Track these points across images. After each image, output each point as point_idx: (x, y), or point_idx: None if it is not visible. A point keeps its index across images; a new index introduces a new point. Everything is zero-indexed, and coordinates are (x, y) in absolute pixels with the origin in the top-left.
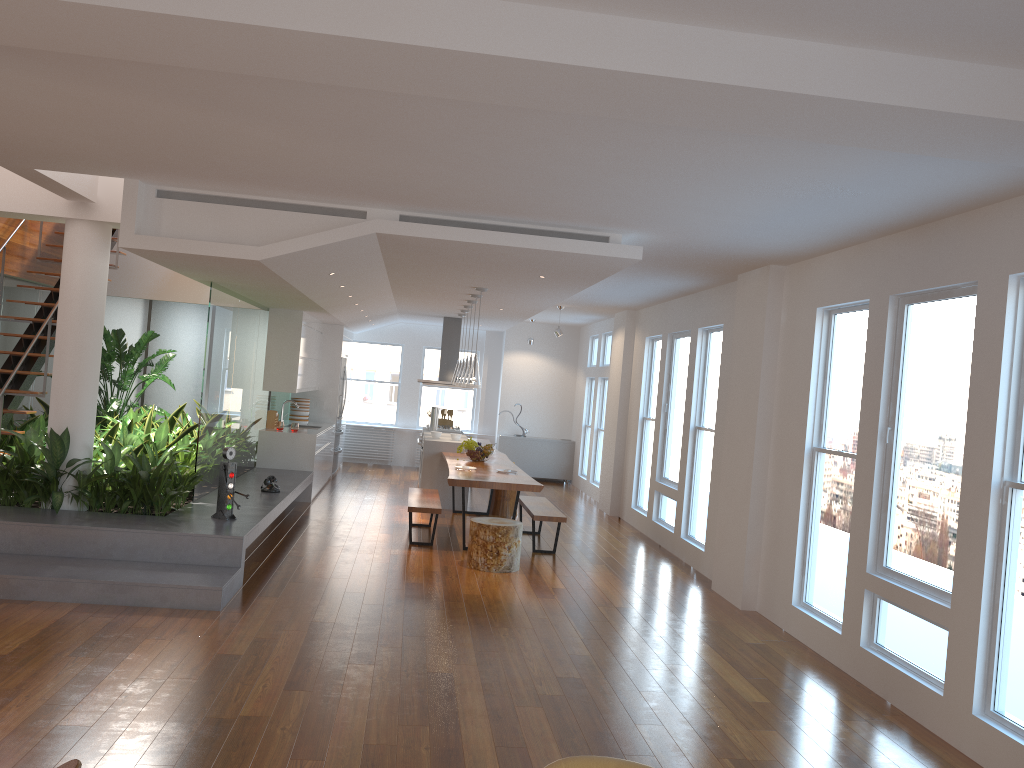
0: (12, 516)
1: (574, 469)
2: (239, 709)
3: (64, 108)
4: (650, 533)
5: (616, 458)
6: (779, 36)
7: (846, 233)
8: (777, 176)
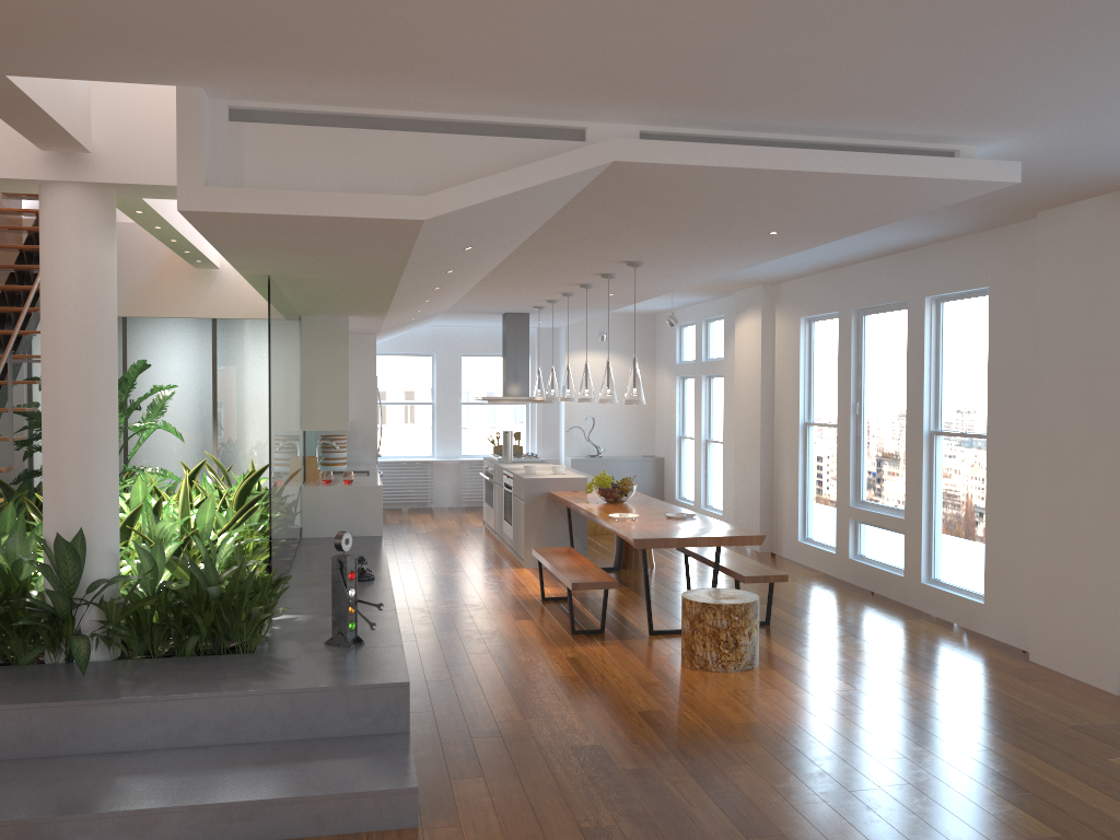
0: (9, 691)
1: (666, 492)
2: None
3: None
4: (847, 575)
5: (762, 478)
6: None
7: None
8: None
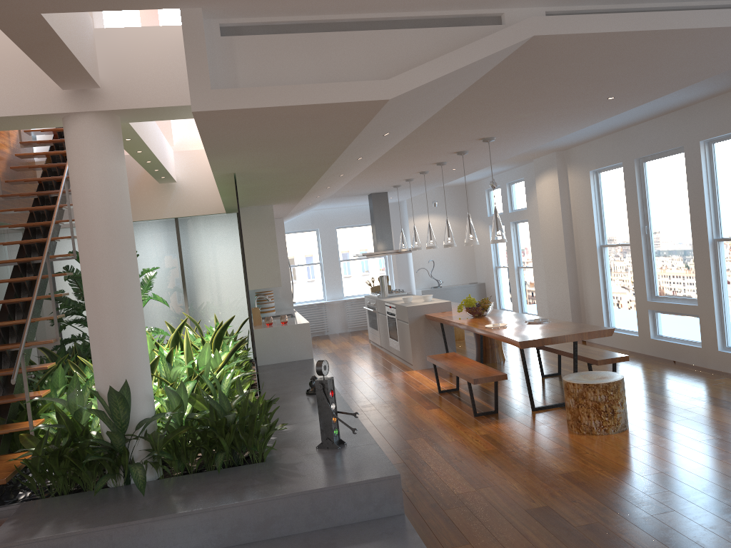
0: (89, 515)
1: None
2: None
3: None
4: (650, 351)
5: (570, 288)
6: None
7: None
8: None
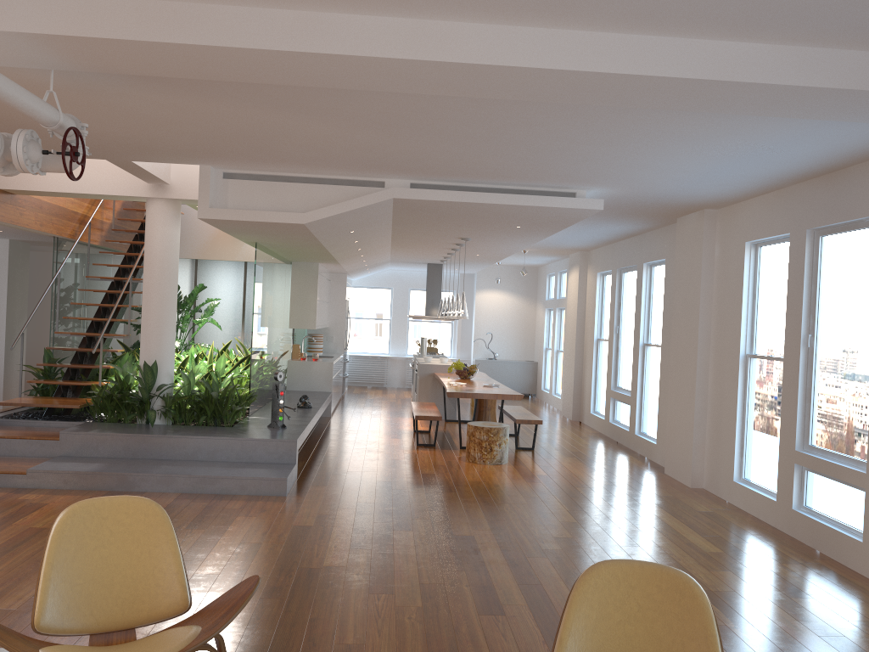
0: (119, 429)
1: (538, 385)
2: (321, 562)
3: (173, 116)
4: (608, 432)
5: (575, 373)
6: (725, 40)
7: (769, 181)
8: (717, 140)
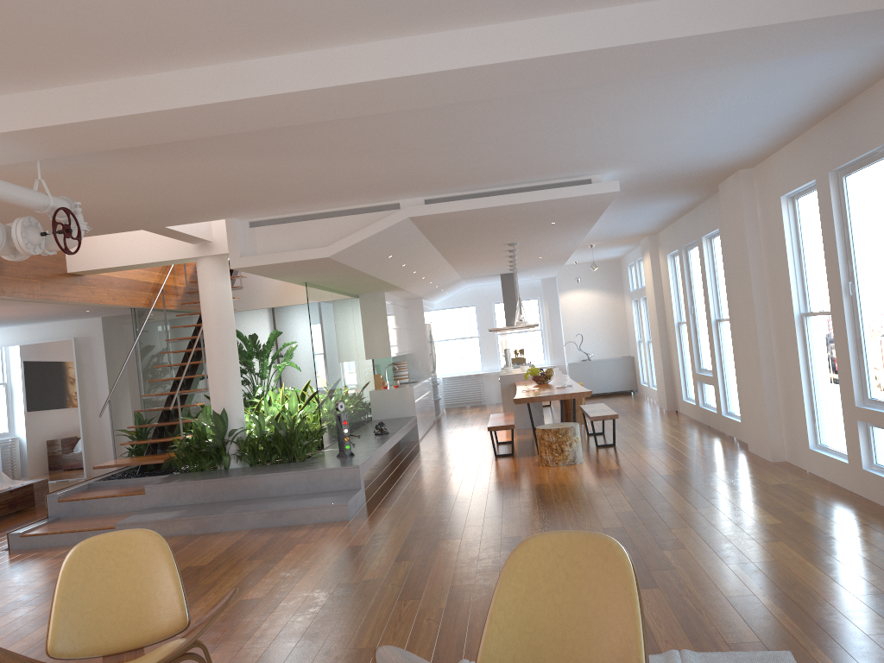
0: (198, 477)
1: (637, 379)
2: (362, 576)
3: (170, 180)
4: (700, 418)
5: (663, 361)
6: (625, 4)
7: (781, 130)
8: (689, 101)
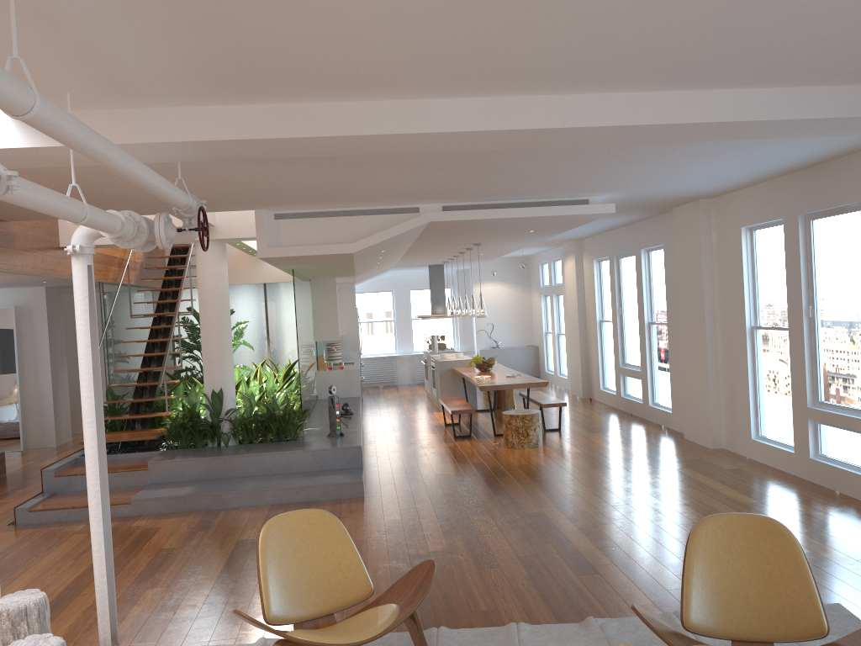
0: (199, 454)
1: (541, 367)
2: (426, 548)
3: (255, 179)
4: (621, 406)
5: (581, 354)
6: (742, 88)
7: (761, 176)
8: (723, 153)
